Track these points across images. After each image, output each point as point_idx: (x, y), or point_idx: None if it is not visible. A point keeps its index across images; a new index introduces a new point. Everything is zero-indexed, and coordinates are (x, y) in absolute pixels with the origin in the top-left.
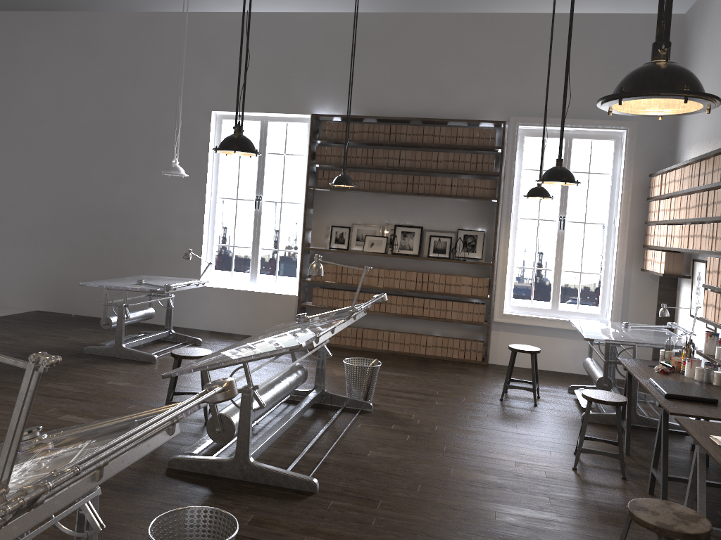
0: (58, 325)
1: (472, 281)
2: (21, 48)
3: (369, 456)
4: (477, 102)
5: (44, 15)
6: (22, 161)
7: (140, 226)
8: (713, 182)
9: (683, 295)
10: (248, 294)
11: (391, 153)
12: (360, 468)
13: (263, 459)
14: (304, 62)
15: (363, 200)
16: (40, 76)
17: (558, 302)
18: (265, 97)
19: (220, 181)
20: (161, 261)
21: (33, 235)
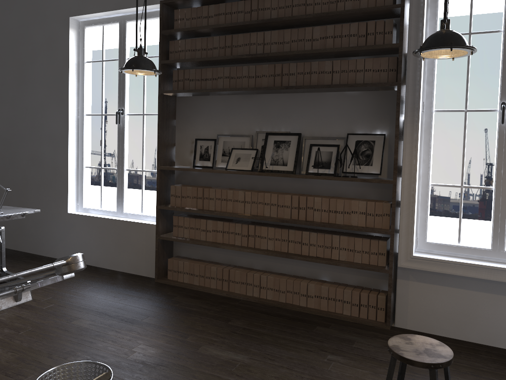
0: None
1: (367, 207)
2: None
3: None
4: None
5: None
6: None
7: (17, 150)
8: None
9: None
10: (111, 222)
11: (253, 37)
12: None
13: None
14: None
15: (229, 104)
16: None
17: (503, 239)
18: None
19: (86, 96)
20: (35, 187)
21: None
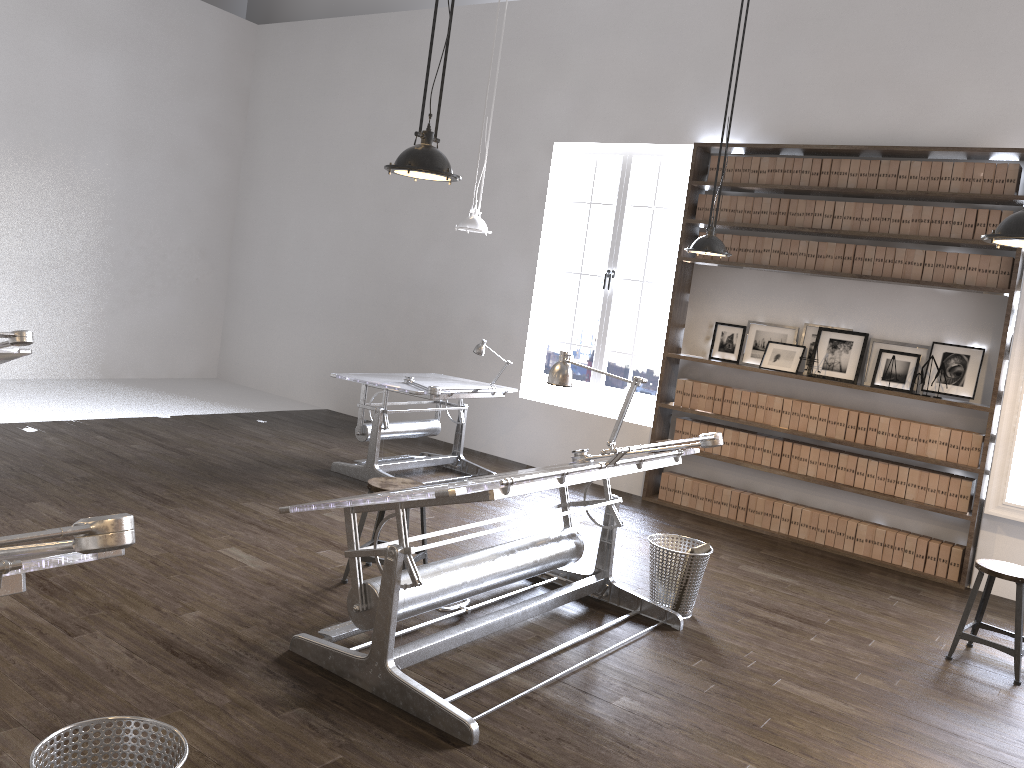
0: (333, 431)
1: (950, 436)
2: (336, 66)
3: (612, 705)
4: (985, 115)
5: (364, 19)
6: (326, 213)
7: (451, 306)
8: None
9: None
10: (583, 417)
11: (820, 206)
12: (579, 722)
13: (436, 669)
14: (691, 62)
15: (770, 284)
16: (353, 102)
17: None
18: (628, 119)
19: (559, 245)
20: (473, 358)
21: (330, 310)
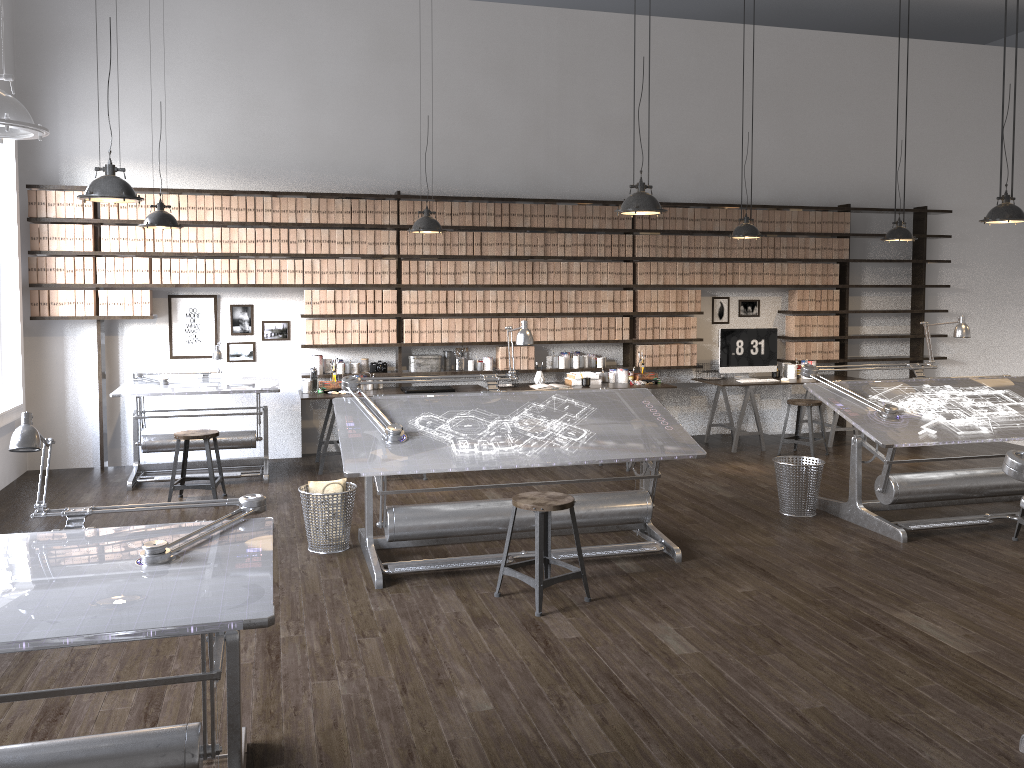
0: None
1: None
2: None
3: None
4: None
5: None
6: None
7: None
8: (300, 221)
9: (133, 339)
10: None
11: None
12: None
13: (592, 542)
14: None
15: None
16: None
17: None
18: None
19: None
20: None
21: None
